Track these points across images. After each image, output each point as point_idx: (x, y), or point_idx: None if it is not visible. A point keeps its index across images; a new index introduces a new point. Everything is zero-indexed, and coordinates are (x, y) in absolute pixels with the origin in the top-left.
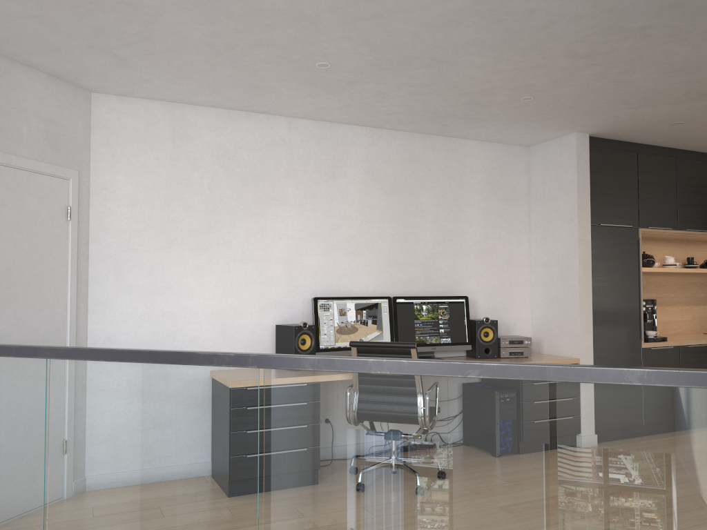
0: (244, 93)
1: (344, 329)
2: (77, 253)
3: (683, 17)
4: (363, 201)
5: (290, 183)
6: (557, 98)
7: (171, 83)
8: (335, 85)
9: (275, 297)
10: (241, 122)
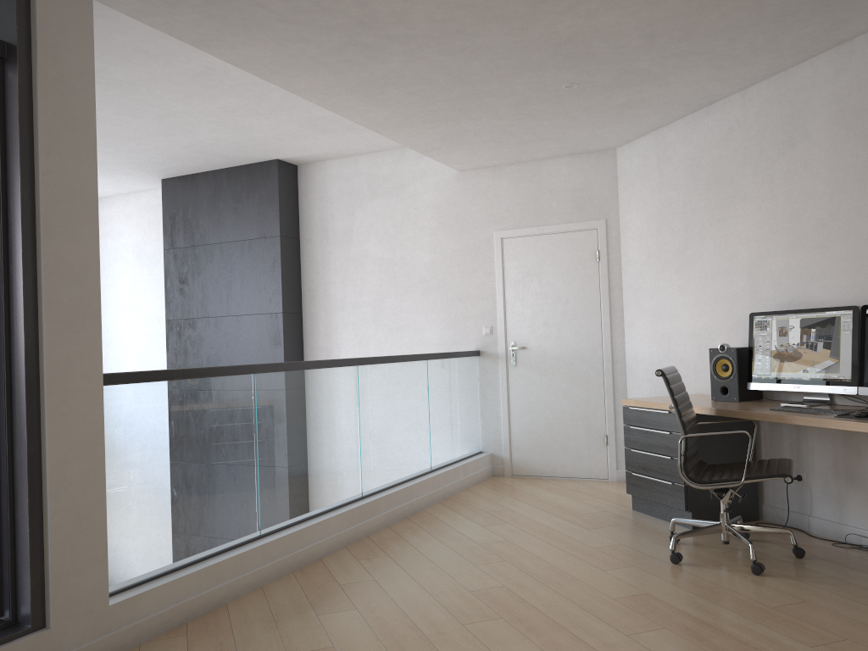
0: (642, 108)
1: (783, 355)
2: (609, 286)
3: None
4: (832, 164)
5: (747, 172)
6: None
7: (601, 129)
8: (634, 77)
9: (740, 315)
10: (702, 121)
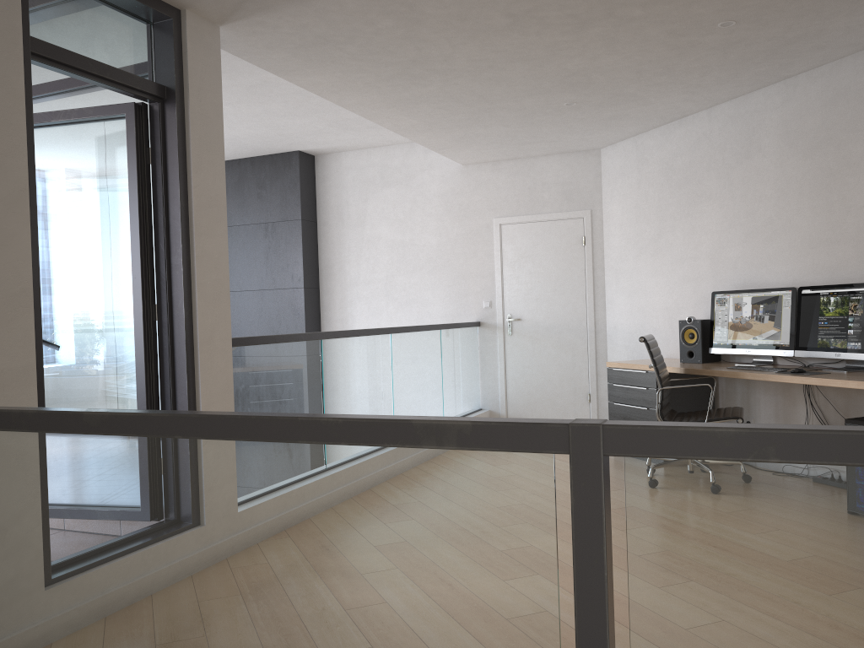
0: (626, 120)
1: (737, 325)
2: (593, 267)
3: (486, 6)
4: (779, 174)
5: (711, 176)
6: (737, 8)
7: (590, 134)
8: (622, 98)
9: (703, 293)
10: (675, 131)
